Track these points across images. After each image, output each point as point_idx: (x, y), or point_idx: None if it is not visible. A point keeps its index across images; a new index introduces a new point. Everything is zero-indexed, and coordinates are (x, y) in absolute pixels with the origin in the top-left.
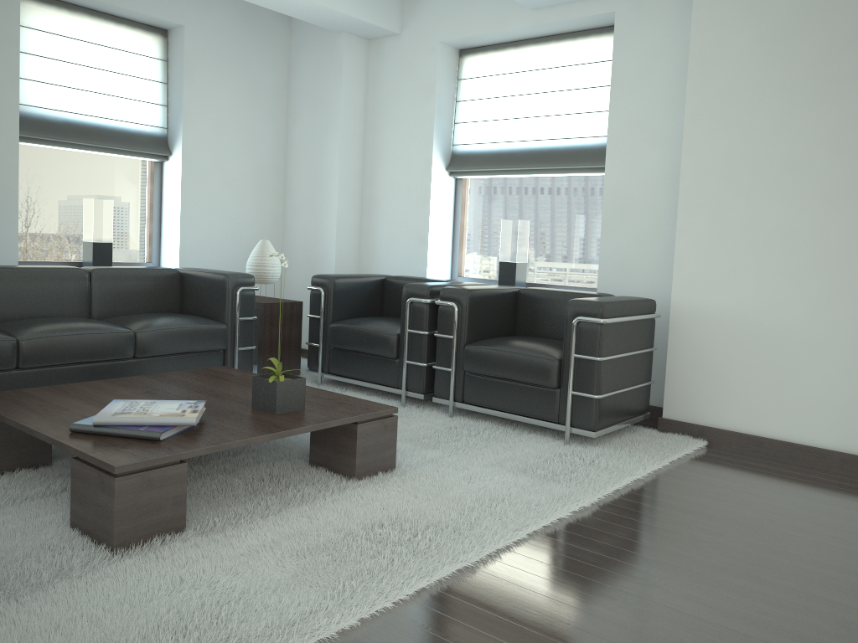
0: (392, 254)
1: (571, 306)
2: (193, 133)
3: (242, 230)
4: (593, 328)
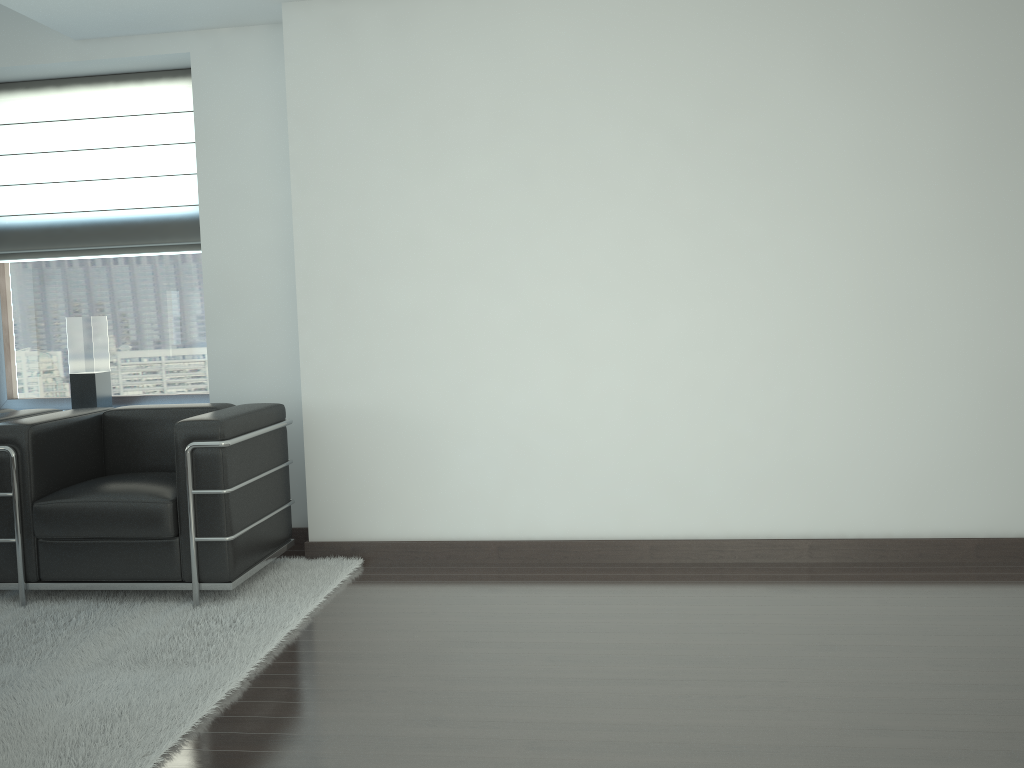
0: None
1: (182, 430)
2: None
3: None
4: (214, 454)
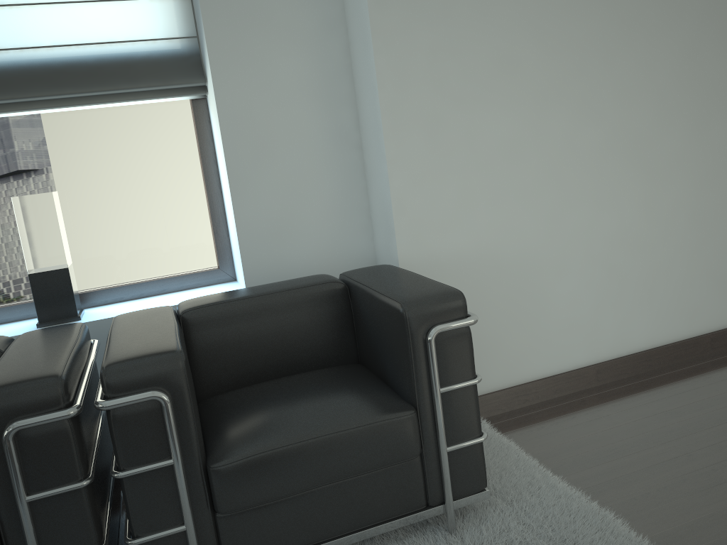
0: None
1: (417, 313)
2: None
3: None
4: (462, 336)
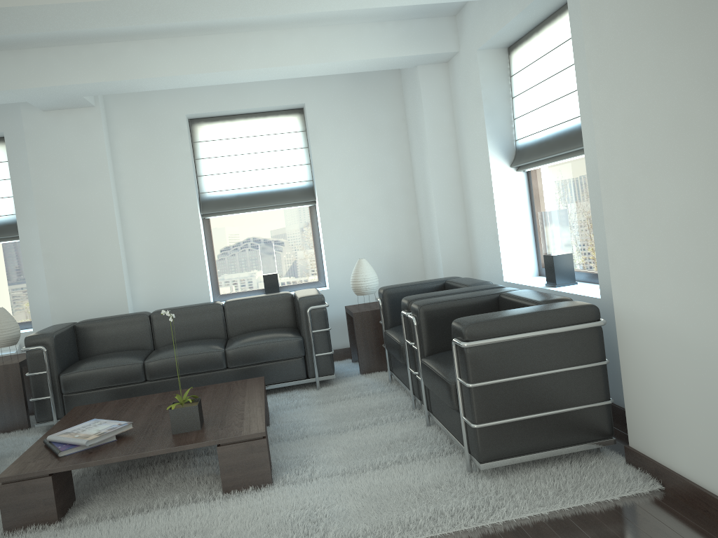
0: (484, 252)
1: (452, 327)
2: (324, 180)
3: (380, 246)
4: (462, 352)
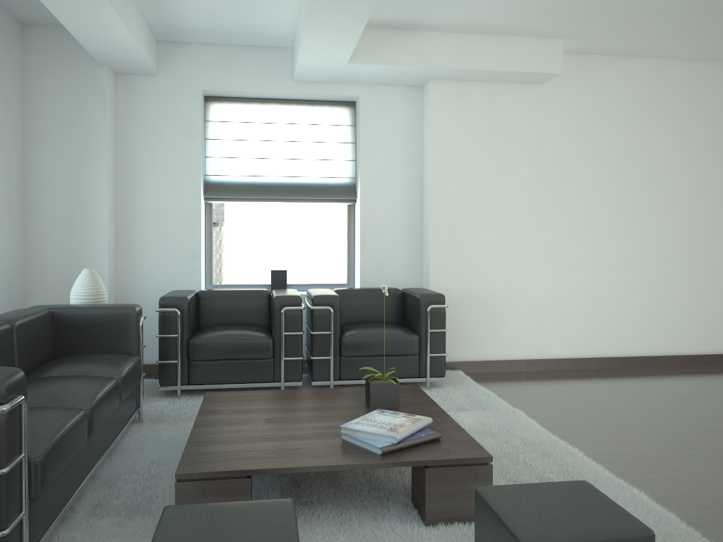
0: (159, 270)
1: (424, 299)
2: None
3: (3, 258)
4: (441, 311)
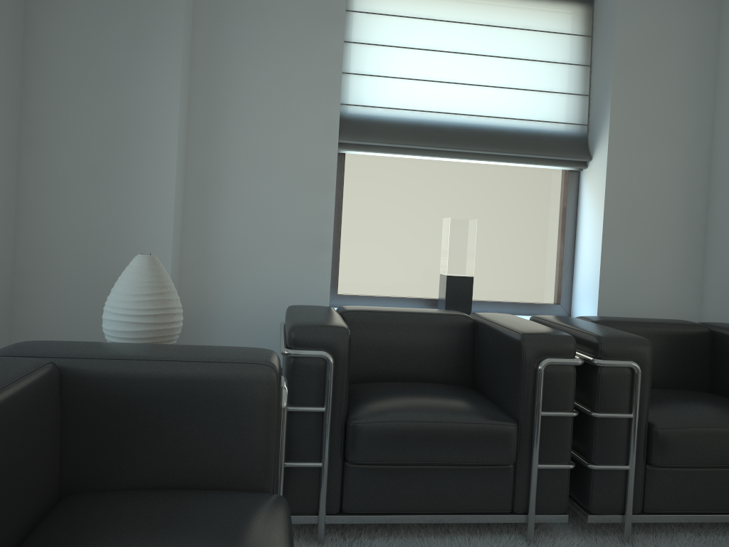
0: (257, 265)
1: None
2: None
3: None
4: None
